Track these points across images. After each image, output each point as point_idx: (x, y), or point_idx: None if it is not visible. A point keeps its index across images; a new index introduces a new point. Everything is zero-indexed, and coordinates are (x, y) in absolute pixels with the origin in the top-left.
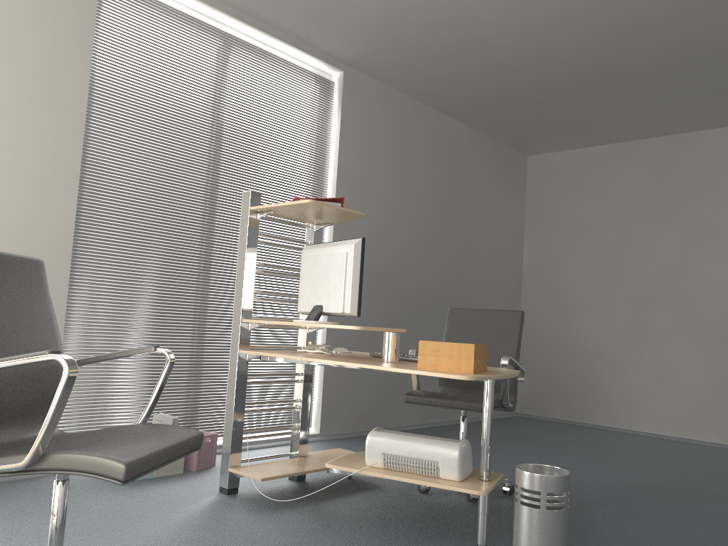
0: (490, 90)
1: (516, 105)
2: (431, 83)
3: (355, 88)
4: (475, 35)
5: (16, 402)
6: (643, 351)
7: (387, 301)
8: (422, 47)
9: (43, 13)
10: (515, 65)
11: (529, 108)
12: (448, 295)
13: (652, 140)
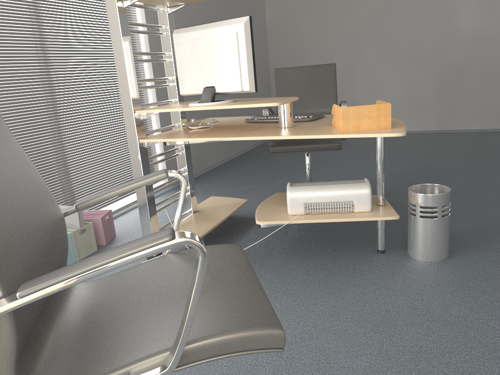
0: None
1: None
2: None
3: None
4: None
5: None
6: (359, 78)
7: None
8: None
9: None
10: None
11: None
12: None
13: None
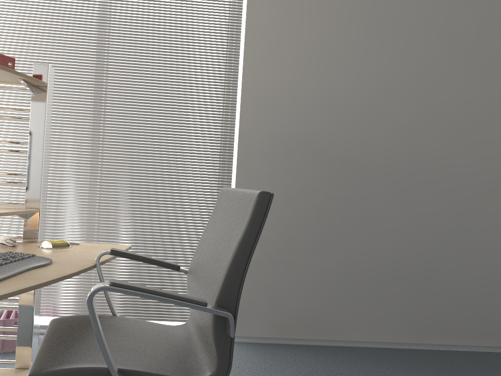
0: None
1: None
2: None
3: None
4: None
5: None
6: None
7: (338, 183)
8: None
9: None
10: None
11: None
12: (467, 173)
13: None
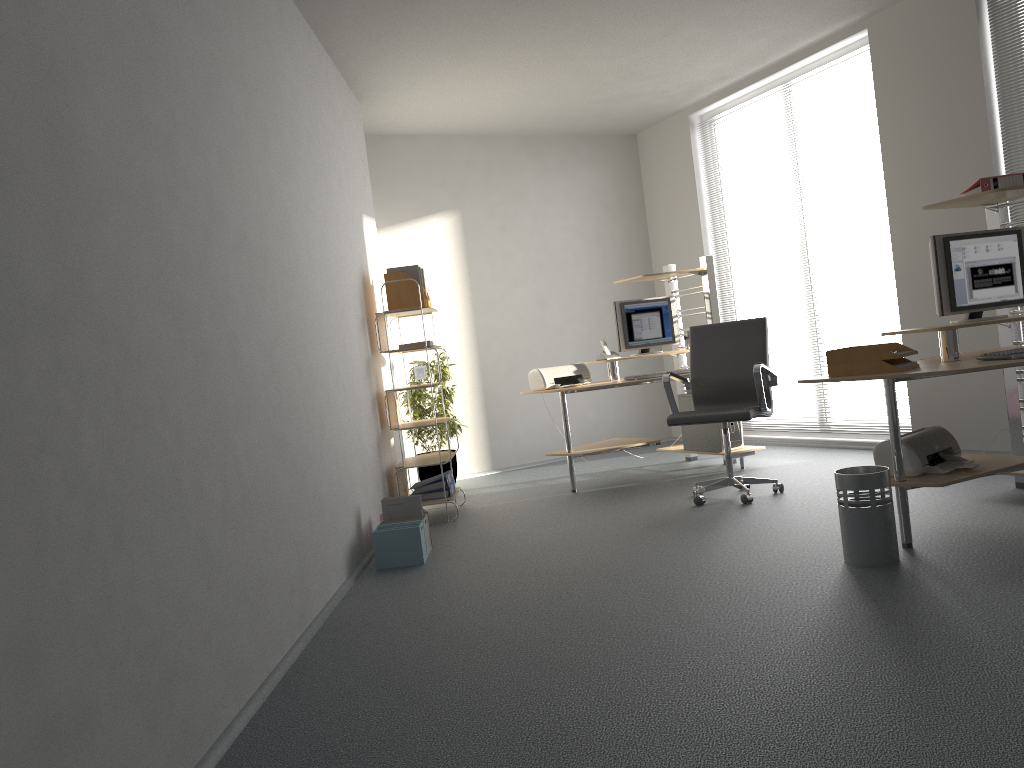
0: None
1: None
2: None
3: None
4: None
5: (733, 393)
6: None
7: None
8: None
9: (940, 73)
10: None
11: None
12: None
13: None
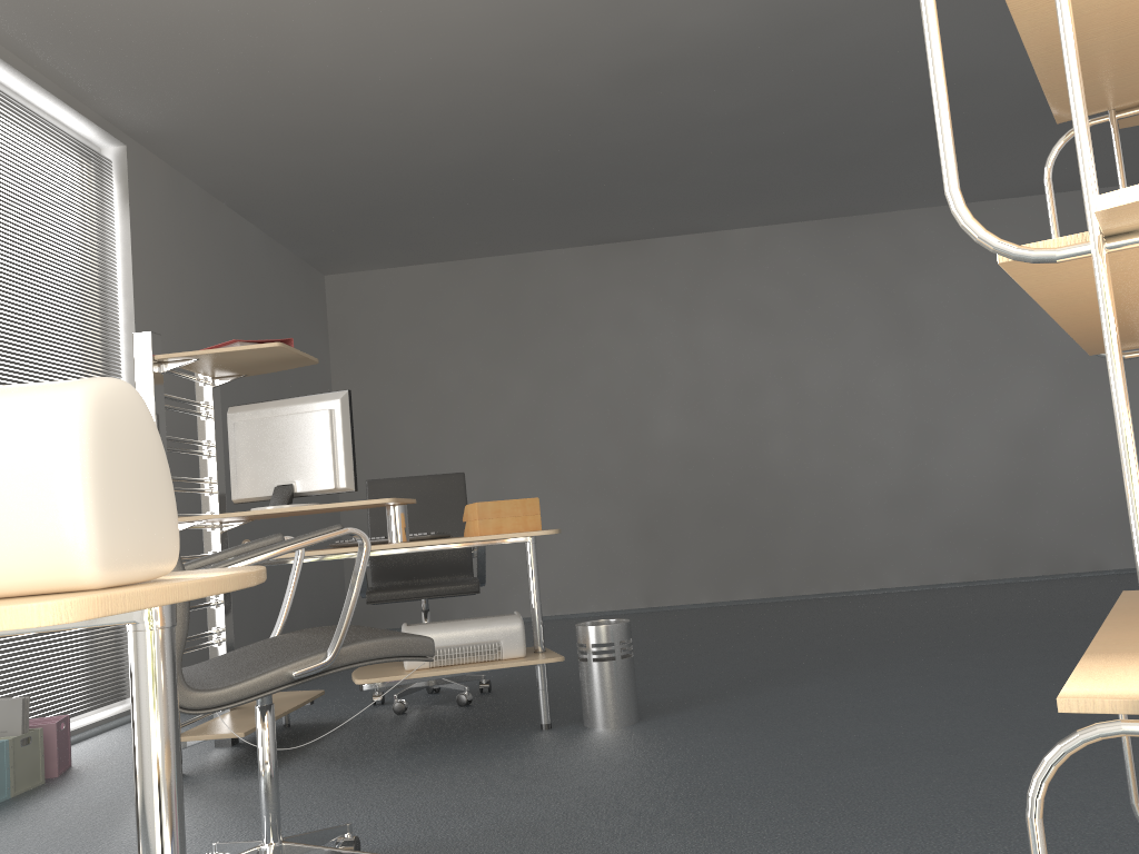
0: (324, 188)
1: (347, 209)
2: (245, 172)
3: (141, 172)
4: (344, 121)
5: None
6: None
7: None
8: (262, 127)
9: None
10: (372, 161)
11: (361, 214)
12: None
13: (488, 260)
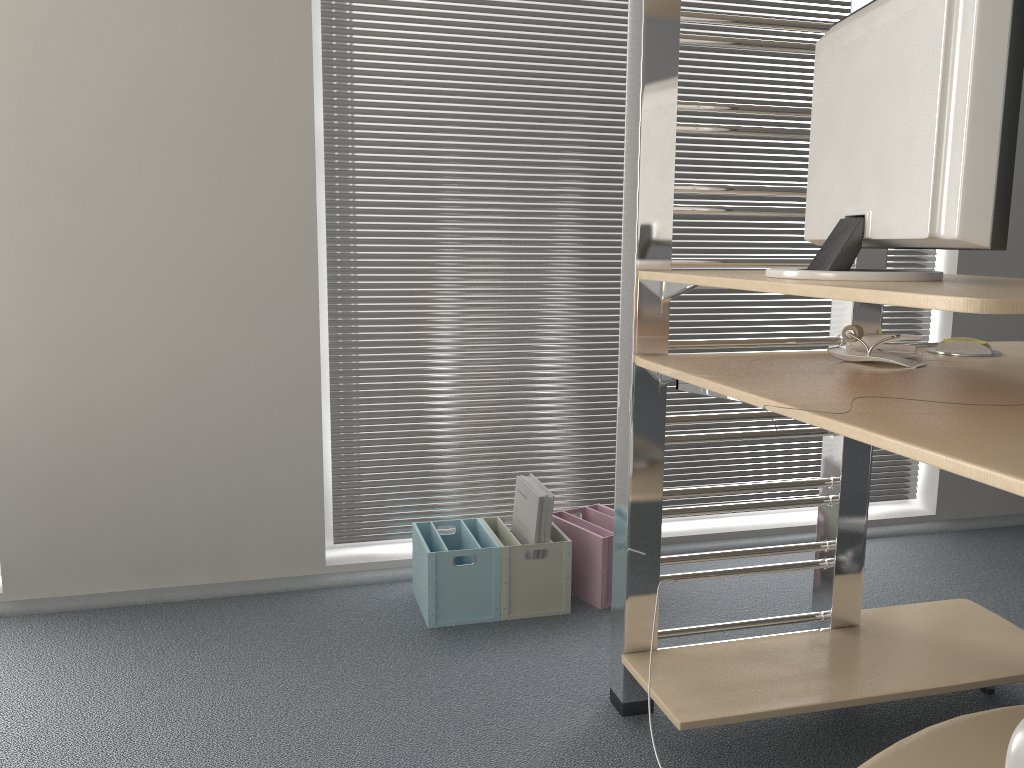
0: None
1: None
2: None
3: None
4: None
5: None
6: None
7: None
8: None
9: None
10: None
11: None
12: None
13: None
